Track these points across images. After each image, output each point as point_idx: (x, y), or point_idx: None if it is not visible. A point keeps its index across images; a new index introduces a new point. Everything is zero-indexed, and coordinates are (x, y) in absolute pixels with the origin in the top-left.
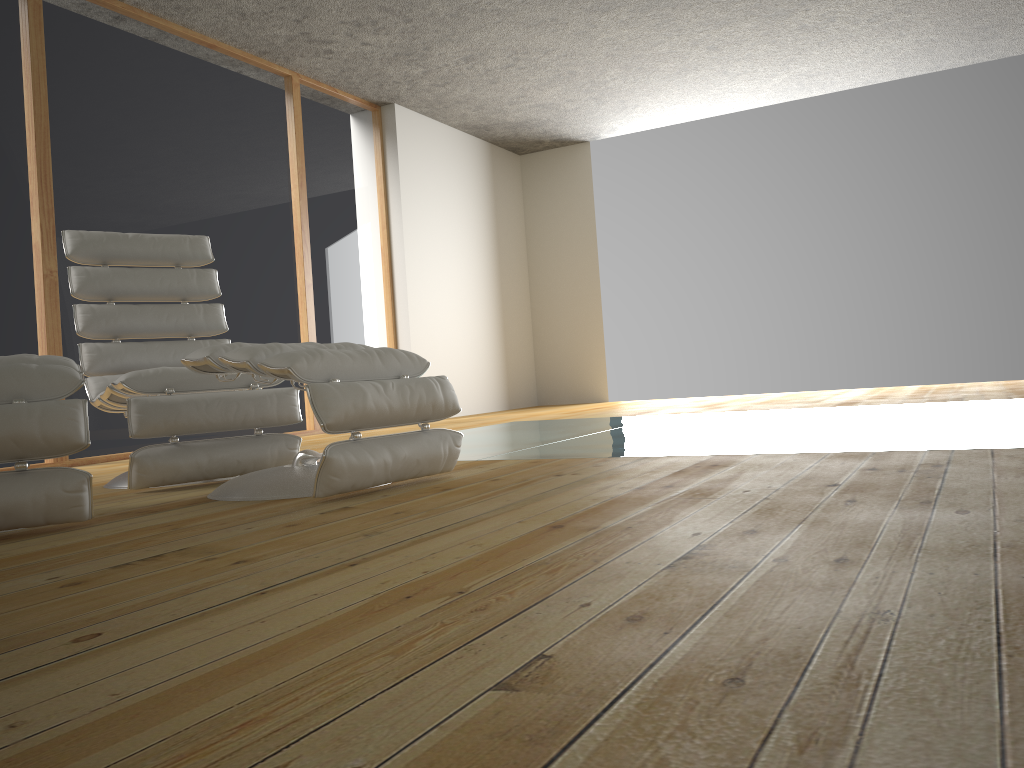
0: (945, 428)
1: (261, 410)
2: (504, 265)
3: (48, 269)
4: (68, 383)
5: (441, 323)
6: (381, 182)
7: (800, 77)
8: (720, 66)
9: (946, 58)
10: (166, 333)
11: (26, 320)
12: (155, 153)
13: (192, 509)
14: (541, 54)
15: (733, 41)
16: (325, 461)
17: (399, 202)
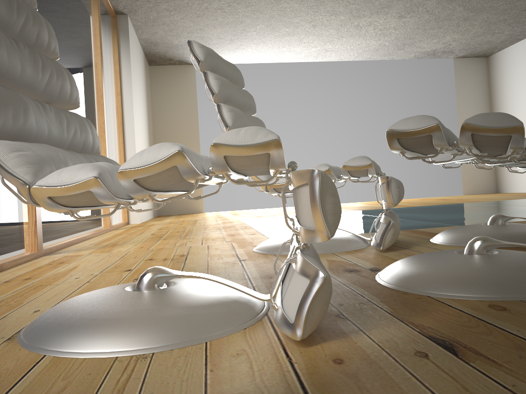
0: None
1: None
2: (149, 129)
3: None
4: None
5: None
6: (117, 64)
7: (323, 50)
8: (304, 36)
9: (377, 55)
10: None
11: None
12: (60, 3)
13: None
14: (244, 6)
15: (326, 24)
16: None
17: (130, 79)
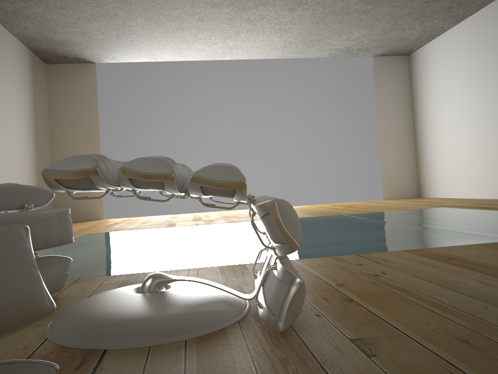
0: (437, 227)
1: (48, 232)
2: (38, 131)
3: None
4: None
5: (4, 166)
6: None
7: (226, 47)
8: (196, 31)
9: (288, 52)
10: None
11: None
12: None
13: None
14: None
15: (213, 18)
16: (299, 288)
17: None
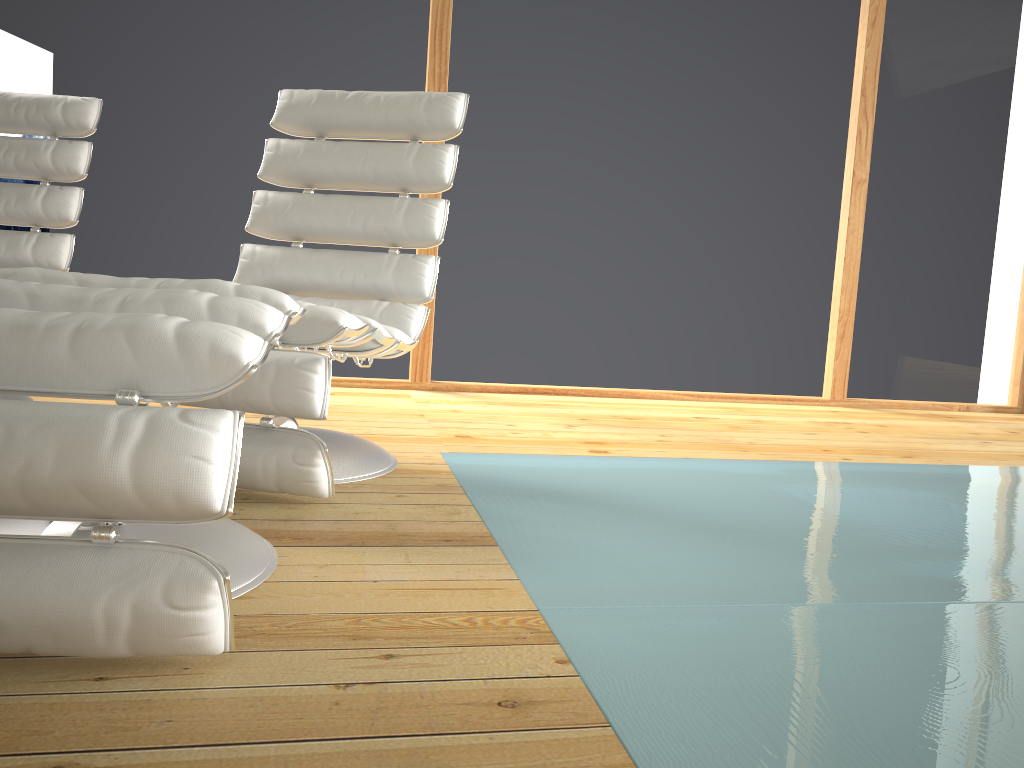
0: None
1: (242, 388)
2: None
3: None
4: None
5: None
6: None
7: None
8: None
9: None
10: (356, 239)
11: None
12: None
13: None
14: None
15: None
16: None
17: None
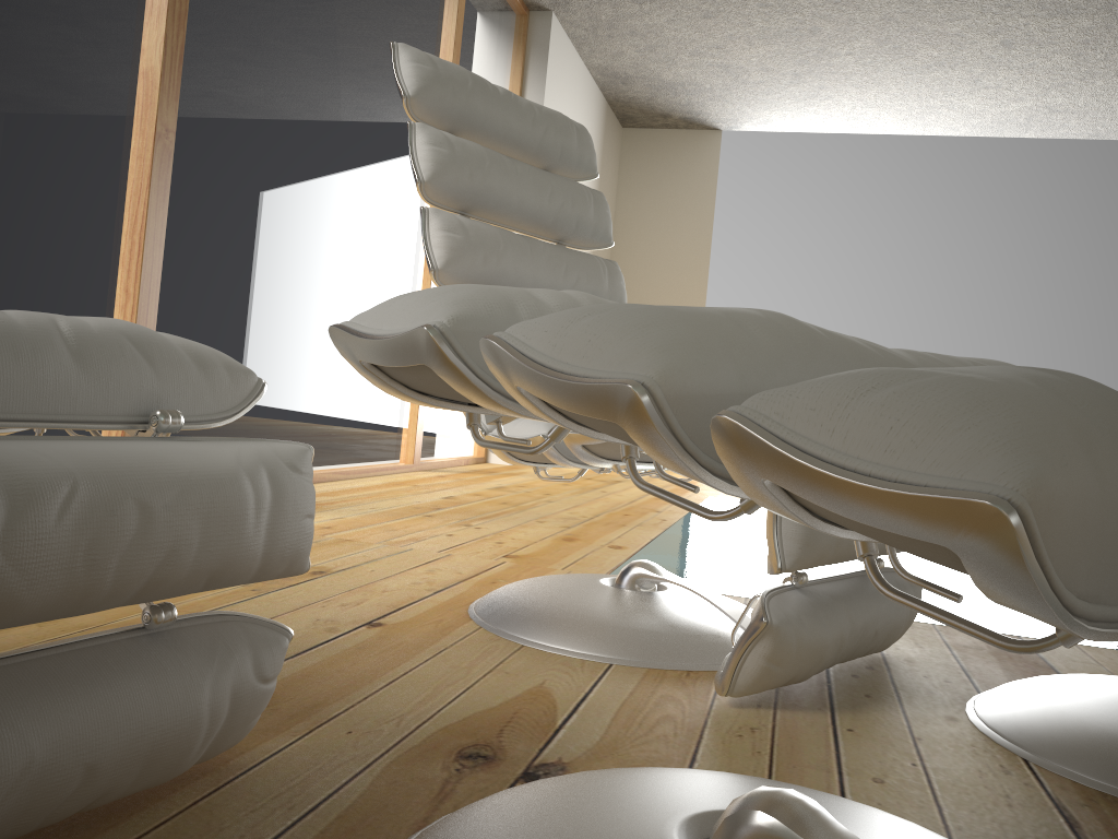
0: None
1: None
2: None
3: (163, 124)
4: None
5: None
6: None
7: (1041, 110)
8: (982, 71)
9: None
10: None
11: (115, 212)
12: None
13: None
14: None
15: (1040, 41)
16: None
17: None
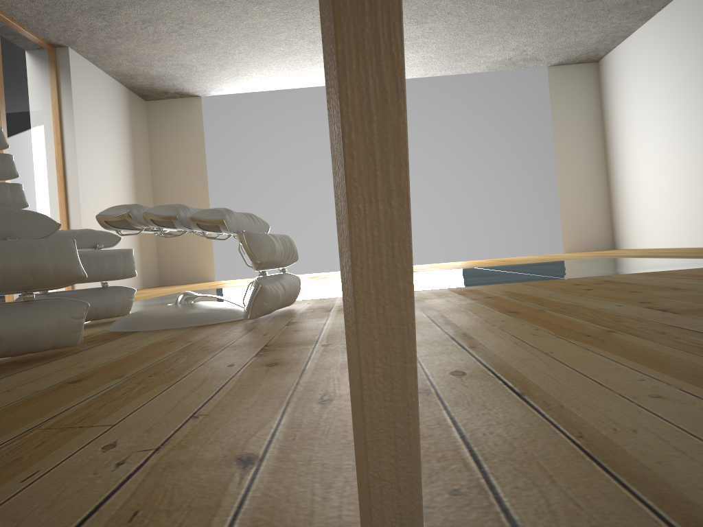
0: (531, 273)
1: (113, 265)
2: (138, 180)
3: None
4: (49, 225)
5: None
6: (56, 107)
7: None
8: (310, 54)
9: (432, 69)
10: None
11: None
12: None
13: (141, 335)
14: (200, 26)
15: None
16: (260, 290)
17: (72, 124)
